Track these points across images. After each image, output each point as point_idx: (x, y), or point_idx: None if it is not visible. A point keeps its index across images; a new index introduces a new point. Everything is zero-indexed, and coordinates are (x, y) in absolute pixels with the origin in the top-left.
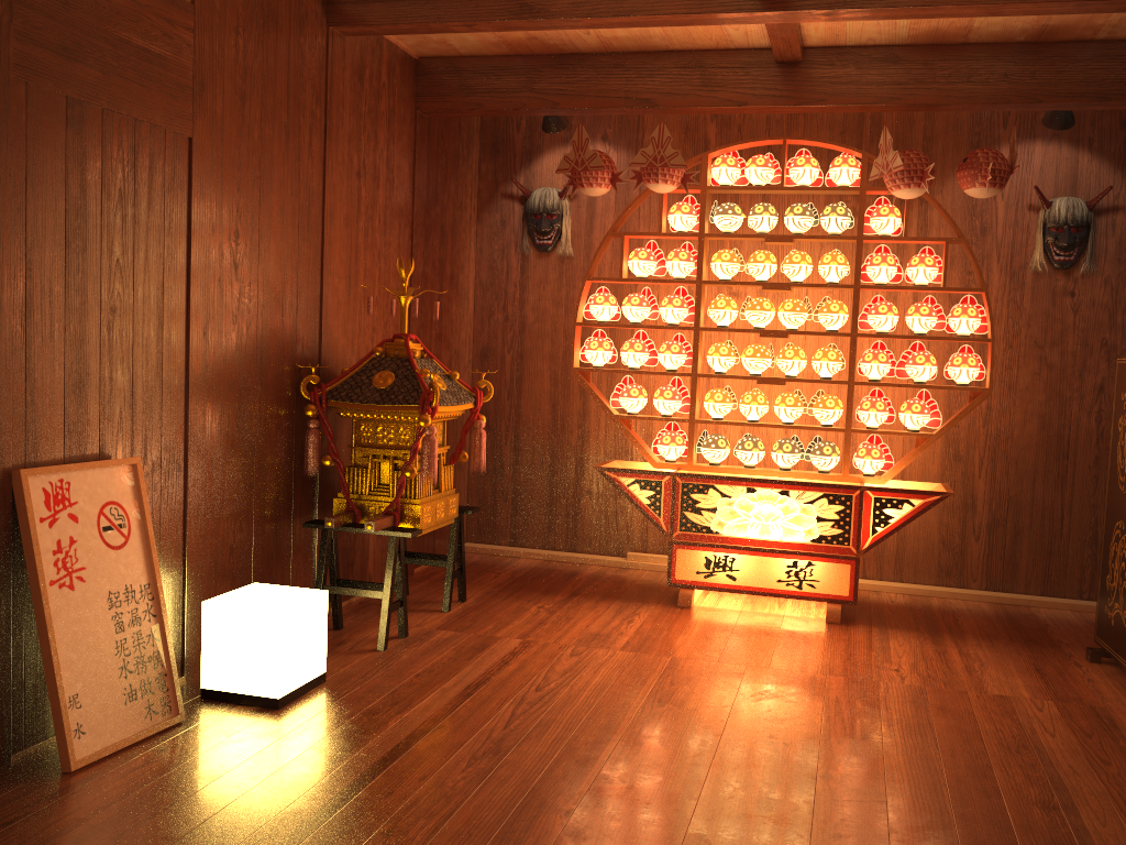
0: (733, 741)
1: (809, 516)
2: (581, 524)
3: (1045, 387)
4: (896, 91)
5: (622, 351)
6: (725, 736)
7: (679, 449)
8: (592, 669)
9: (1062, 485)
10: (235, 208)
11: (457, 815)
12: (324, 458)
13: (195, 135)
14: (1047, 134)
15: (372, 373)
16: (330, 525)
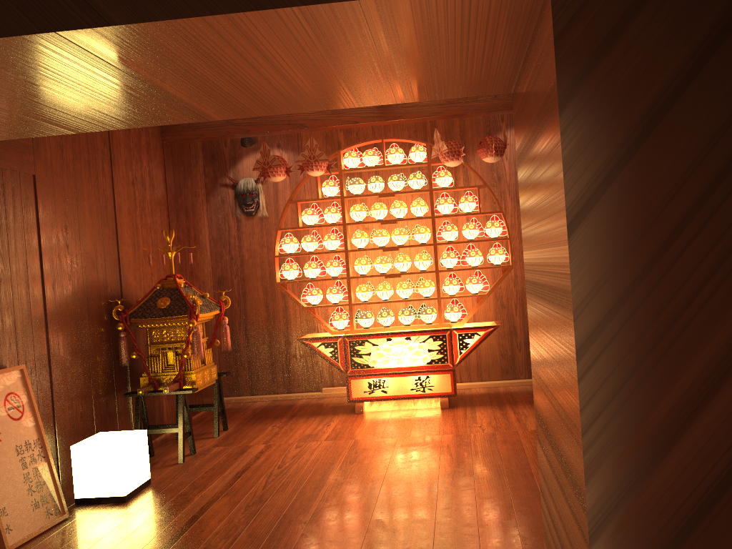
0: (392, 474)
1: (424, 349)
2: (292, 375)
3: None
4: (439, 109)
5: (305, 269)
6: (387, 473)
7: (345, 322)
8: (309, 453)
9: None
10: (64, 212)
11: (243, 534)
12: (132, 354)
13: (36, 173)
14: None
15: (156, 299)
16: (141, 393)
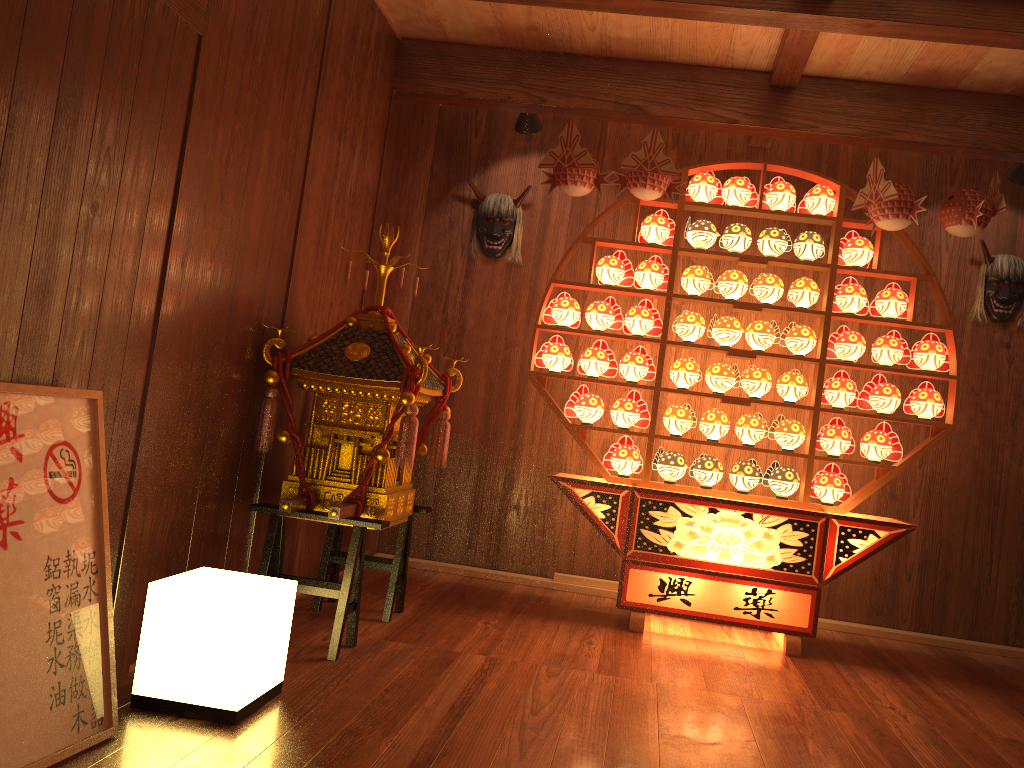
0: None
1: (772, 542)
2: (504, 540)
3: (979, 433)
4: (886, 127)
5: (584, 358)
6: None
7: (635, 464)
8: (580, 692)
9: (992, 530)
10: (230, 131)
11: None
12: (281, 433)
13: (205, 34)
14: None
15: (344, 344)
16: (286, 508)
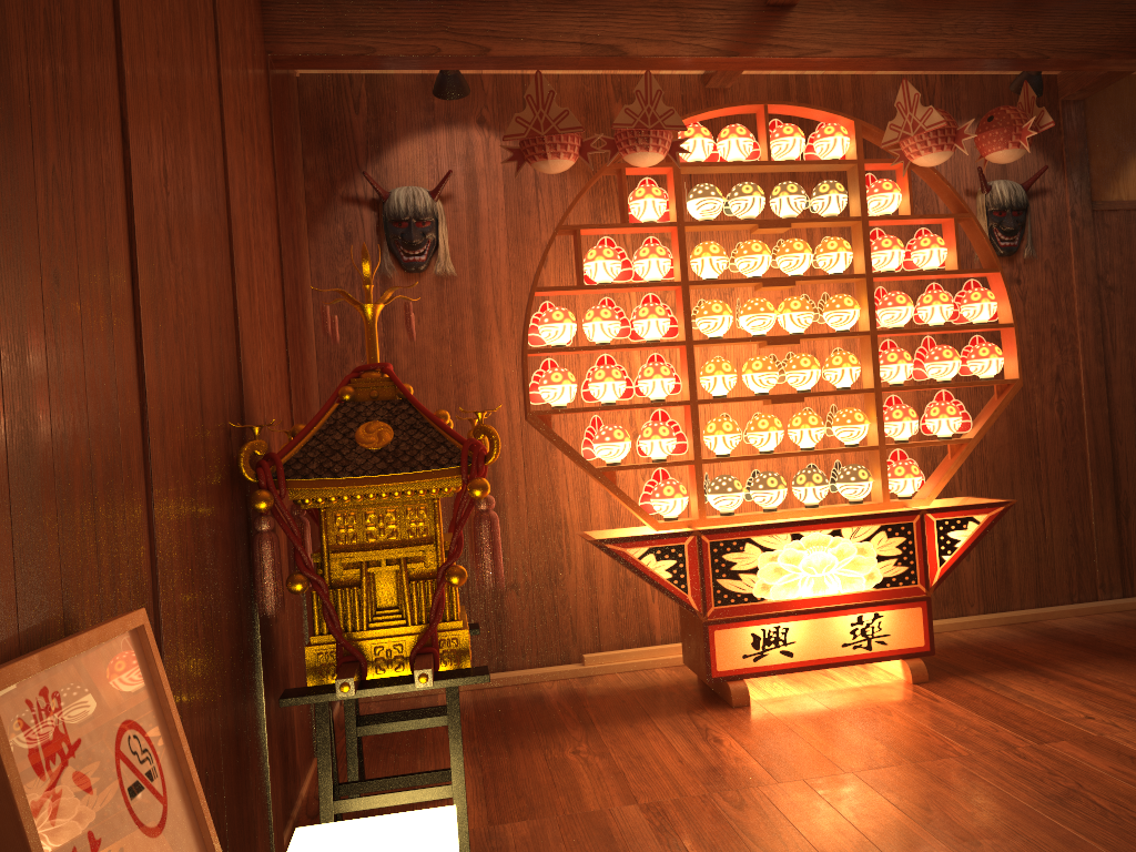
0: None
1: (869, 557)
2: (508, 631)
3: None
4: (904, 43)
5: (596, 382)
6: None
7: (685, 501)
8: (799, 820)
9: (1038, 484)
10: (161, 125)
11: None
12: (294, 579)
13: None
14: (972, 116)
15: (349, 428)
16: (348, 691)
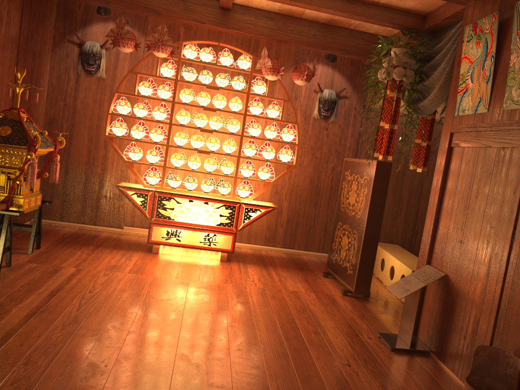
0: (189, 312)
1: (216, 214)
2: (99, 212)
3: (313, 166)
4: (270, 32)
5: (132, 130)
6: (185, 311)
7: (157, 179)
8: (116, 282)
9: (316, 206)
10: None
11: (62, 353)
12: None
13: None
14: (324, 62)
15: None
16: None
